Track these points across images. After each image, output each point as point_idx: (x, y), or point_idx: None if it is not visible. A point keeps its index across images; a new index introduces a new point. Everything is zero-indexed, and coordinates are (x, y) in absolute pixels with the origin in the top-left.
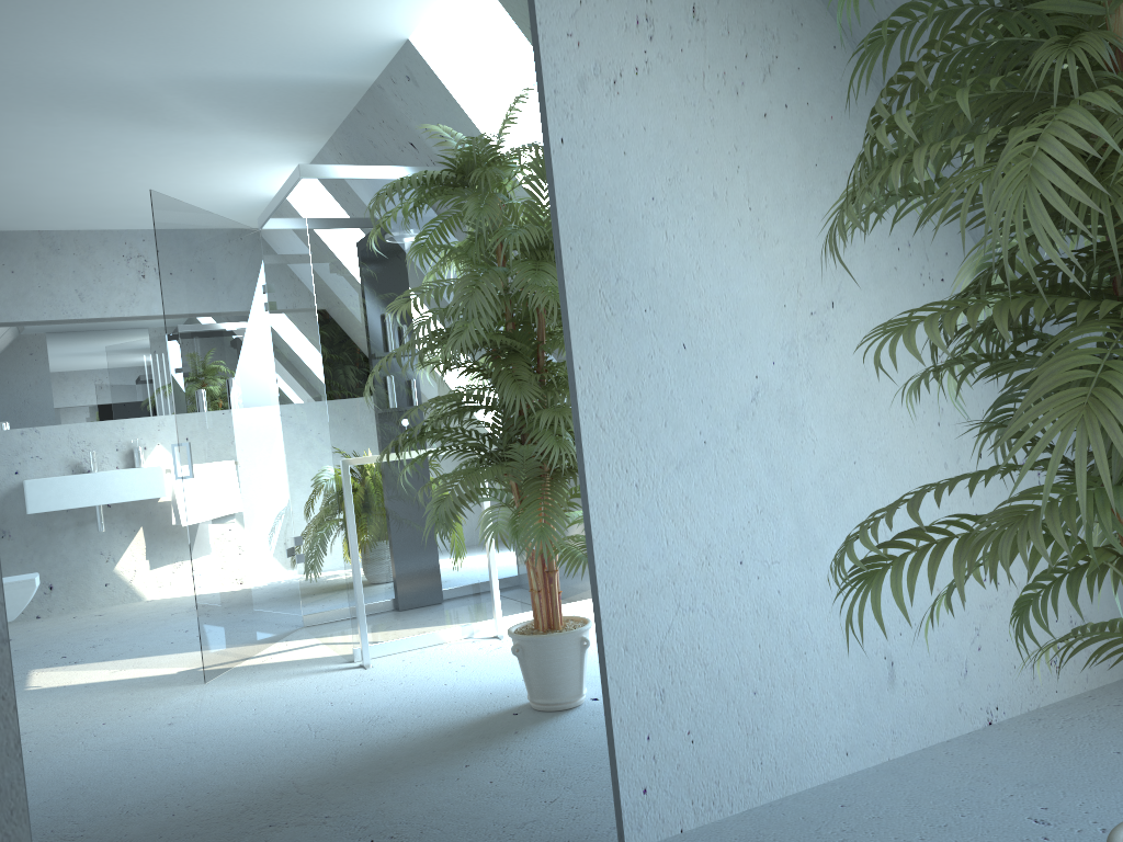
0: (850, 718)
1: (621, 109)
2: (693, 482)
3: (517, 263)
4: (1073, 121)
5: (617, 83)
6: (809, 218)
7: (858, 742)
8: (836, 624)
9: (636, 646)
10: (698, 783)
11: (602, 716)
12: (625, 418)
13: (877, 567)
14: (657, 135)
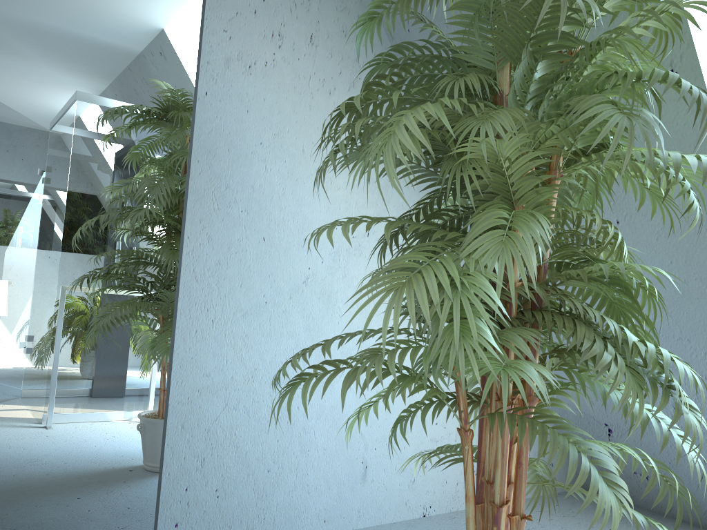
0: (331, 498)
1: (251, 84)
2: (253, 326)
3: (159, 162)
4: (425, 107)
5: (251, 68)
6: (363, 179)
7: (334, 515)
8: (333, 435)
9: (190, 426)
10: (216, 525)
11: (157, 470)
12: (214, 276)
13: (302, 379)
14: (272, 105)
